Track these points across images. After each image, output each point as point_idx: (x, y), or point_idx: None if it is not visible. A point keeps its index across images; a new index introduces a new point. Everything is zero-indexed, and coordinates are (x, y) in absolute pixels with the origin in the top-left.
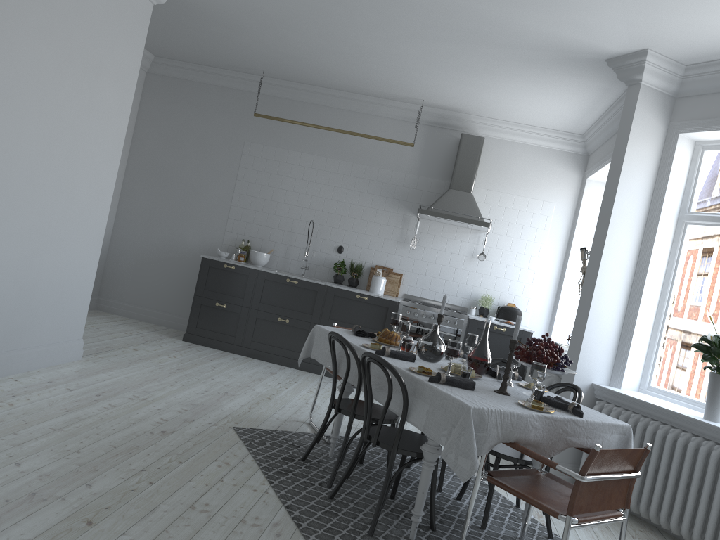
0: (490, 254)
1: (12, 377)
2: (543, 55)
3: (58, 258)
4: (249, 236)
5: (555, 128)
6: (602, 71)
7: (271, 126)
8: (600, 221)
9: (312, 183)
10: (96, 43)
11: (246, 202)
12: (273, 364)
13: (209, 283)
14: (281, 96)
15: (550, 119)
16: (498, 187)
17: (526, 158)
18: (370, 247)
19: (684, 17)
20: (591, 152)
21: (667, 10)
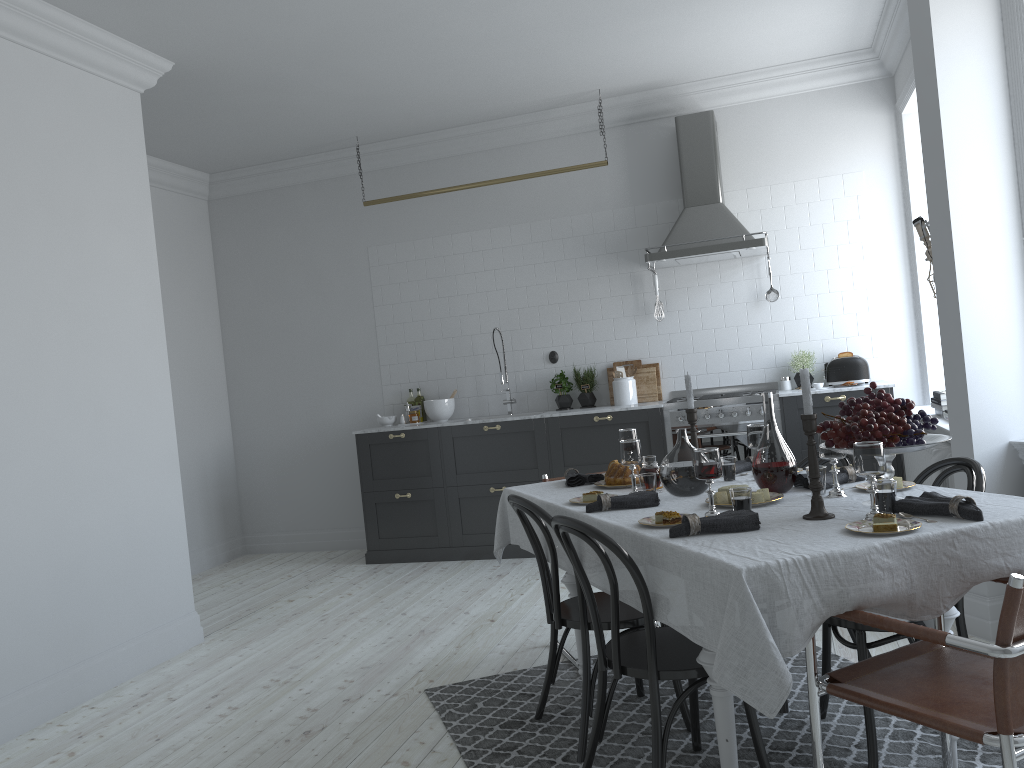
0: (785, 287)
1: (88, 703)
2: None
3: (108, 506)
4: (417, 382)
5: (822, 53)
6: None
7: (397, 213)
8: (929, 163)
9: (481, 273)
10: (60, 175)
11: (397, 334)
12: (505, 560)
13: (376, 468)
14: (397, 164)
15: (806, 42)
16: (763, 179)
17: (792, 118)
18: (596, 338)
19: None
20: (894, 68)
21: None
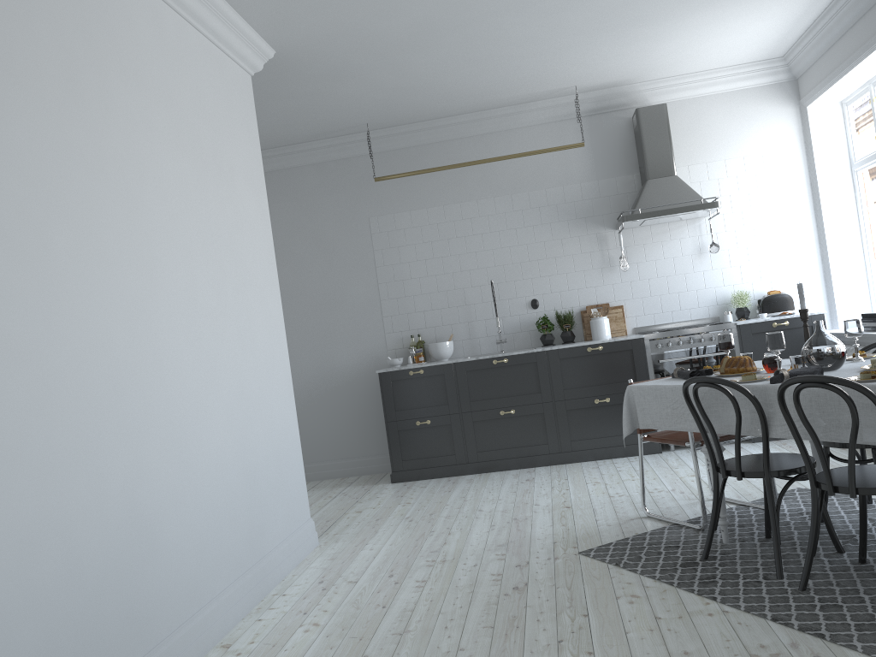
0: (721, 242)
1: (274, 592)
2: None
3: (264, 424)
4: (416, 329)
5: (747, 60)
6: None
7: (395, 188)
8: None
9: (470, 237)
10: (220, 139)
11: (398, 290)
12: (516, 470)
13: (398, 401)
14: (394, 148)
15: (743, 51)
16: (700, 157)
17: (721, 111)
18: (570, 287)
19: None
20: (802, 73)
21: None
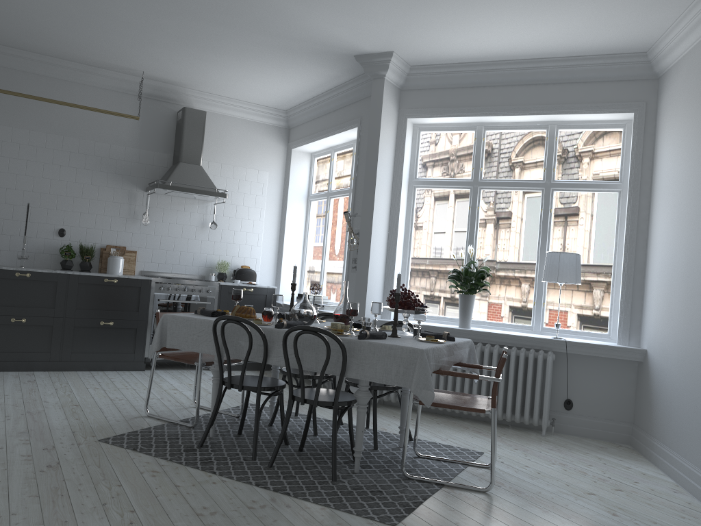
0: (219, 223)
1: None
2: (304, 46)
3: None
4: None
5: (265, 104)
6: (345, 63)
7: None
8: (366, 189)
9: (15, 159)
10: None
11: None
12: (15, 372)
13: None
14: None
15: (265, 97)
16: (219, 158)
17: (239, 131)
18: (97, 226)
19: (435, 34)
20: (294, 126)
21: (428, 27)
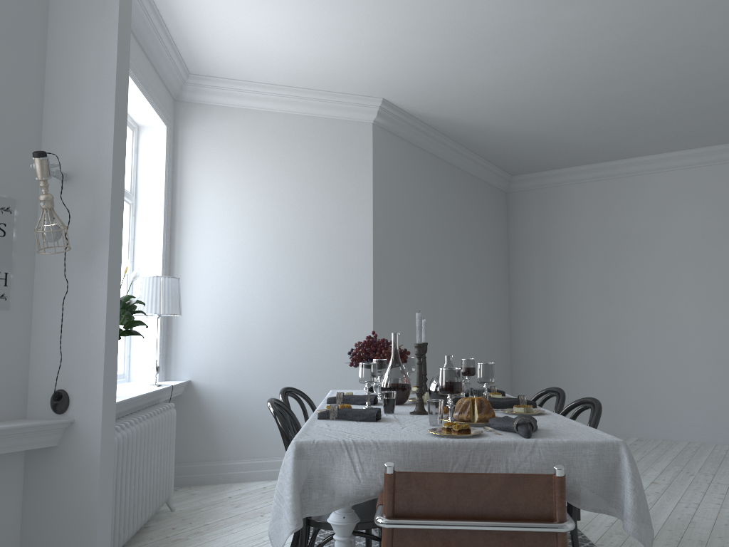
0: None
1: None
2: None
3: None
4: None
5: None
6: None
7: None
8: (117, 128)
9: None
10: None
11: None
12: None
13: None
14: None
15: None
16: None
17: None
18: None
19: None
20: None
21: None
